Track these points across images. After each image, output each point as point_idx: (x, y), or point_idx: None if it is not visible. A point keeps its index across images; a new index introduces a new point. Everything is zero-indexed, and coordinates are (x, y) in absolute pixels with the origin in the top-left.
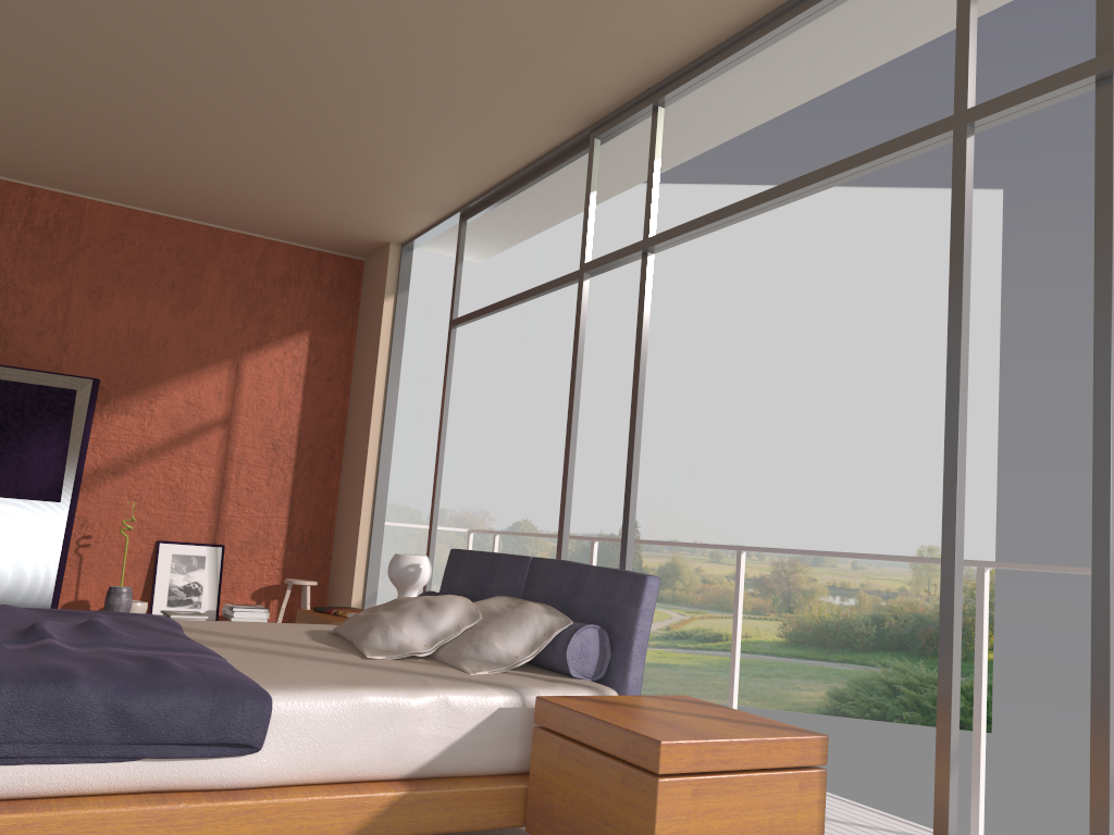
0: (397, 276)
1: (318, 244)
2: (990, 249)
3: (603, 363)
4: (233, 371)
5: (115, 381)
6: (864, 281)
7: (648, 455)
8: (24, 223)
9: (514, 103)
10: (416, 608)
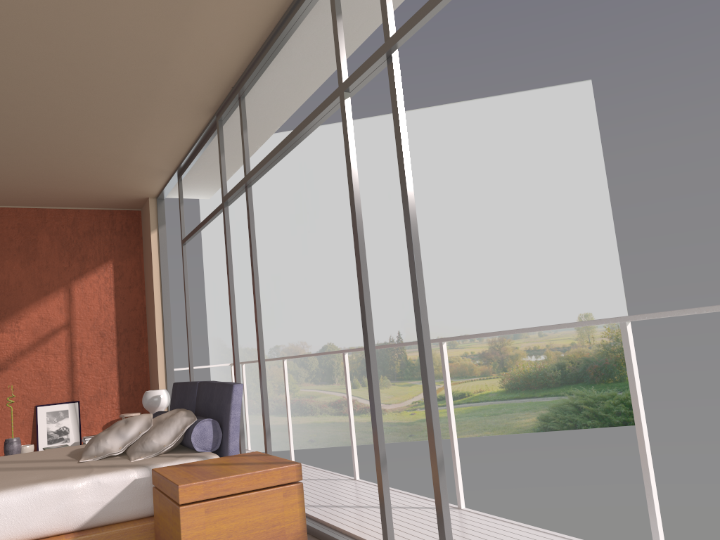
0: (157, 217)
1: (107, 206)
2: (590, 119)
3: None
4: (67, 293)
5: None
6: (514, 153)
7: (399, 288)
8: None
9: (162, 109)
10: (118, 426)
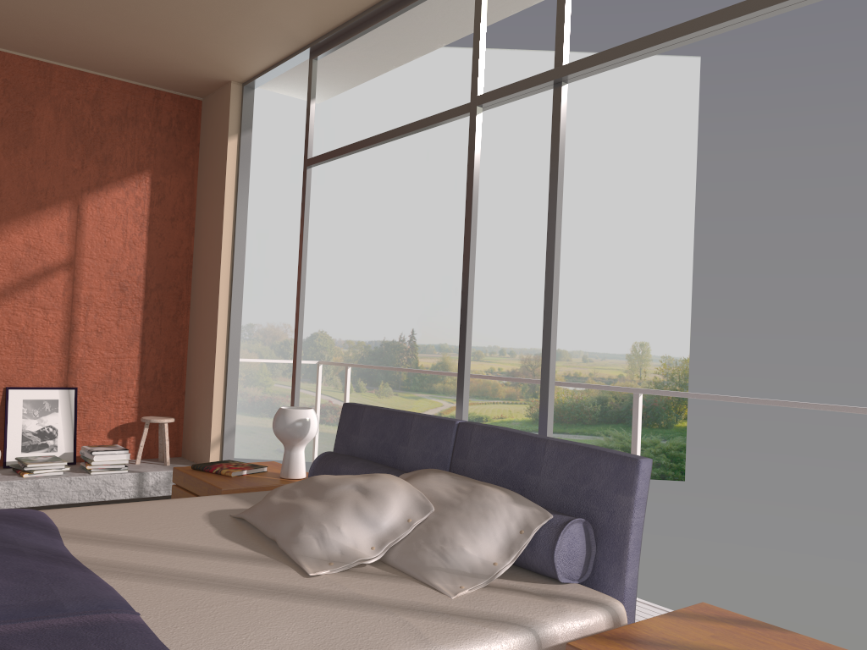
0: (240, 116)
1: (154, 82)
2: (690, 106)
3: (382, 200)
4: (74, 212)
5: None
6: (592, 131)
7: (422, 275)
8: None
9: None
10: (349, 498)
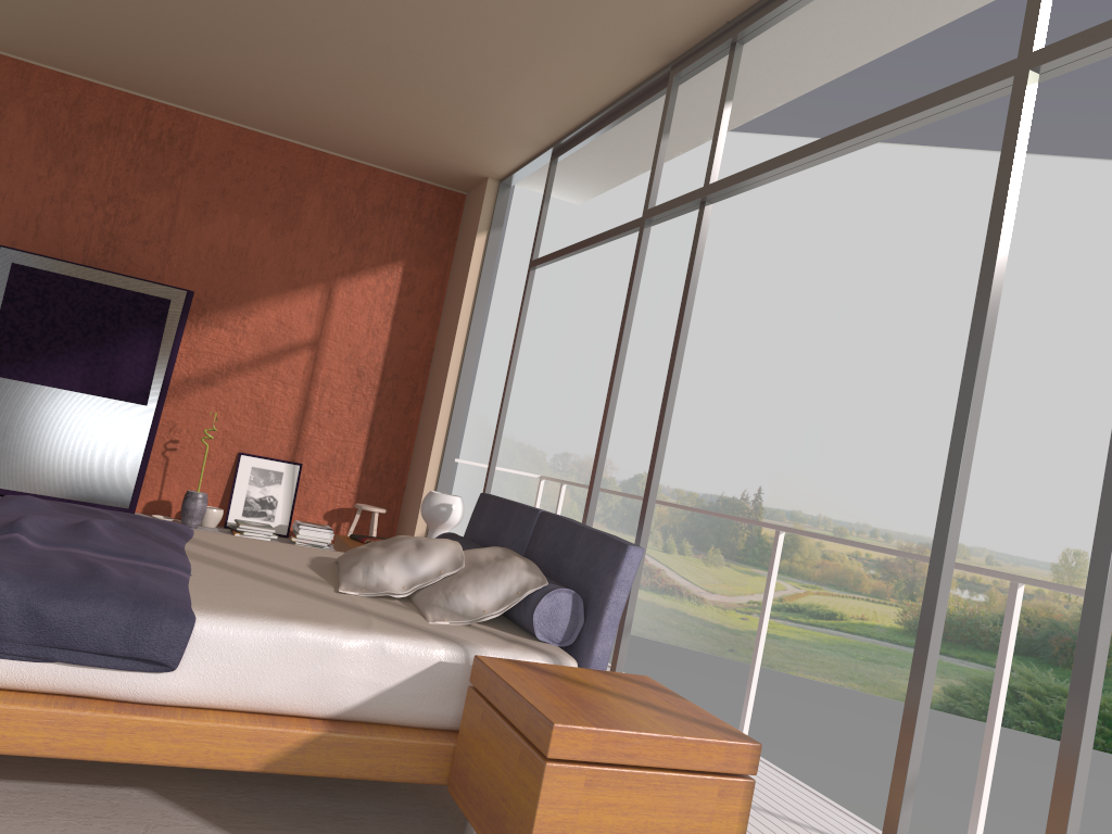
0: (492, 213)
1: (419, 174)
2: None
3: (743, 322)
4: (325, 295)
5: (212, 294)
6: (1038, 258)
7: (780, 421)
8: (139, 135)
9: (588, 34)
10: (405, 548)
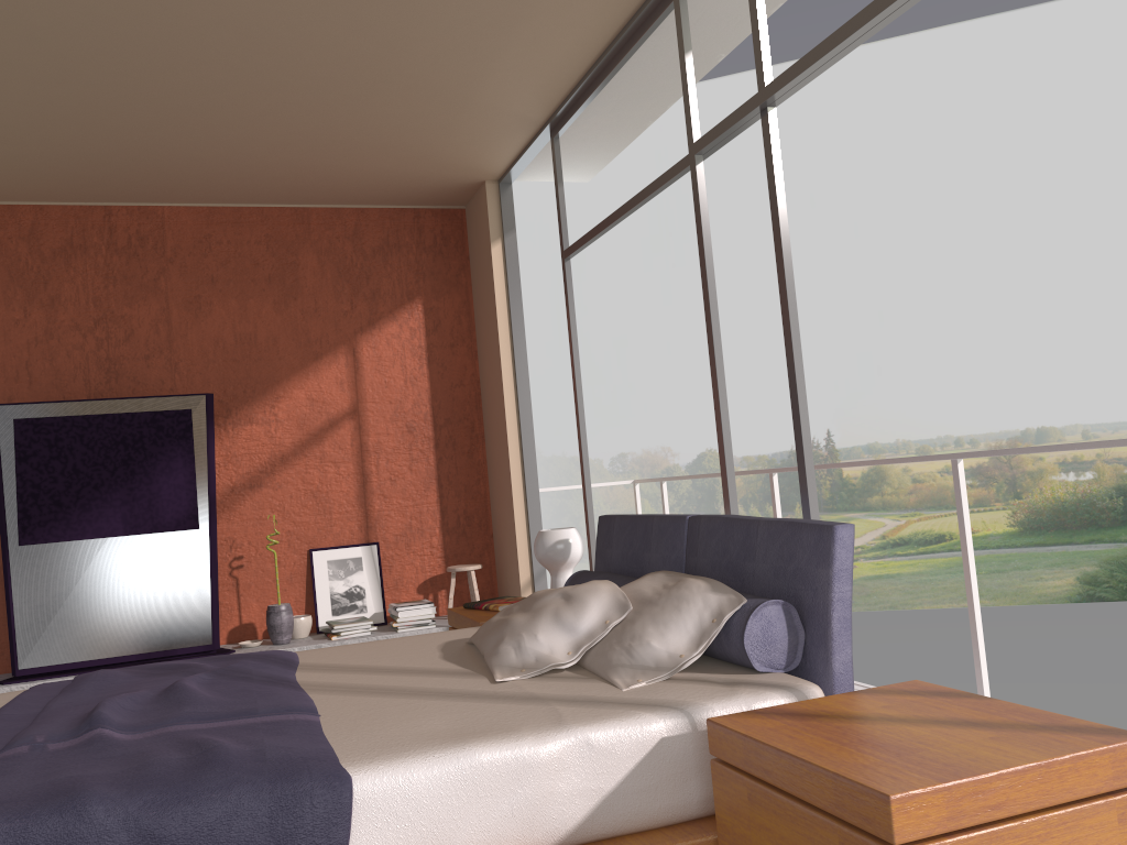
0: (500, 217)
1: (410, 201)
2: None
3: (761, 270)
4: (350, 357)
5: (233, 391)
6: (1043, 114)
7: (829, 357)
8: (107, 246)
9: None
10: (552, 606)
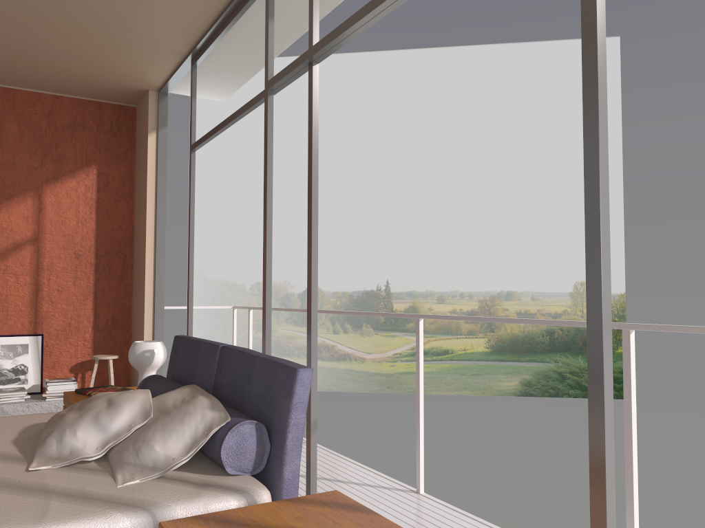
0: (157, 116)
1: (95, 95)
2: (613, 78)
3: (357, 177)
4: (36, 200)
5: None
6: (529, 107)
7: (392, 235)
8: None
9: None
10: (97, 408)
